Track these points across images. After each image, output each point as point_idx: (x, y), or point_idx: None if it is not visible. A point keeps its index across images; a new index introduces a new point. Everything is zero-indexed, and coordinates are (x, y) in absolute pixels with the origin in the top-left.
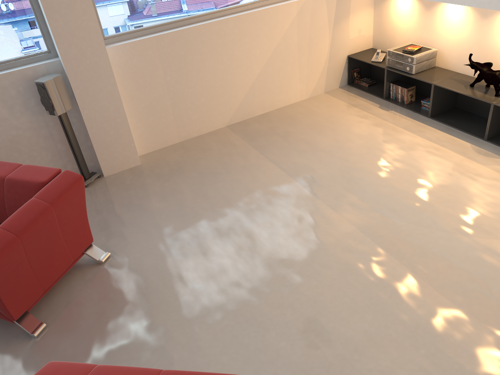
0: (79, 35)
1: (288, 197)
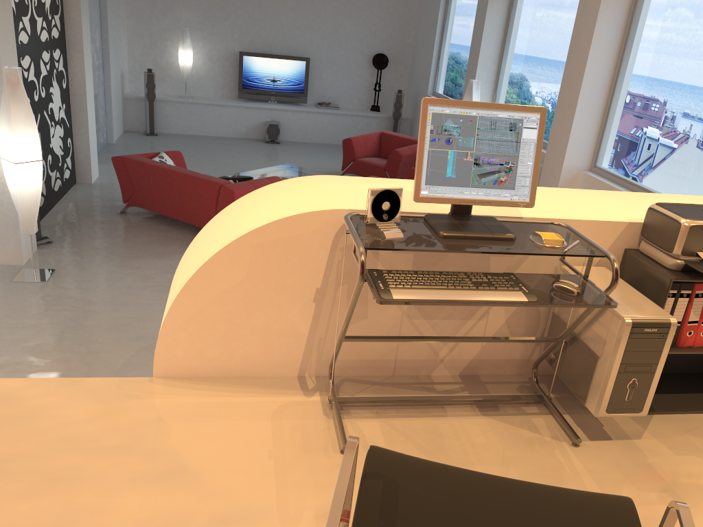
0: (557, 145)
1: None
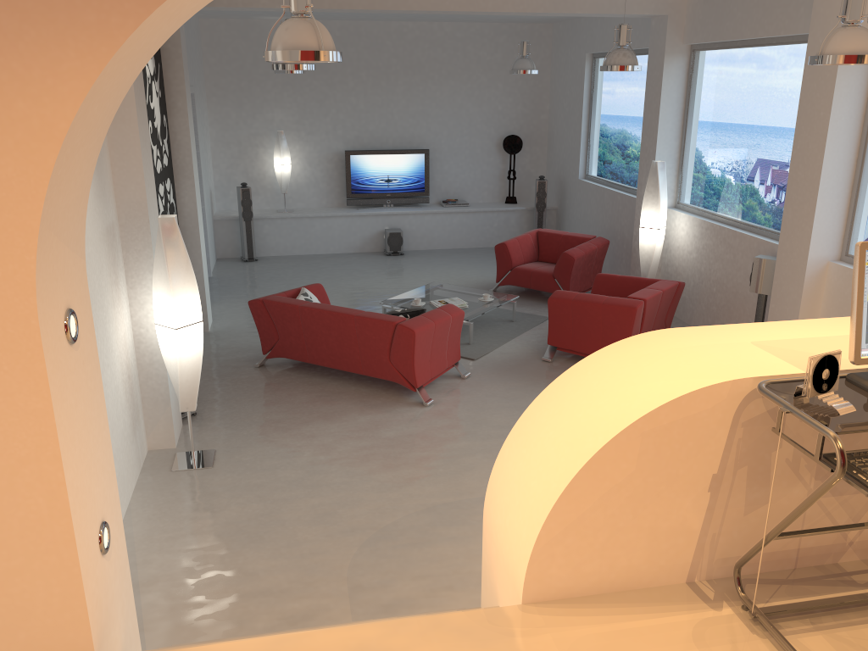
0: (795, 233)
1: None
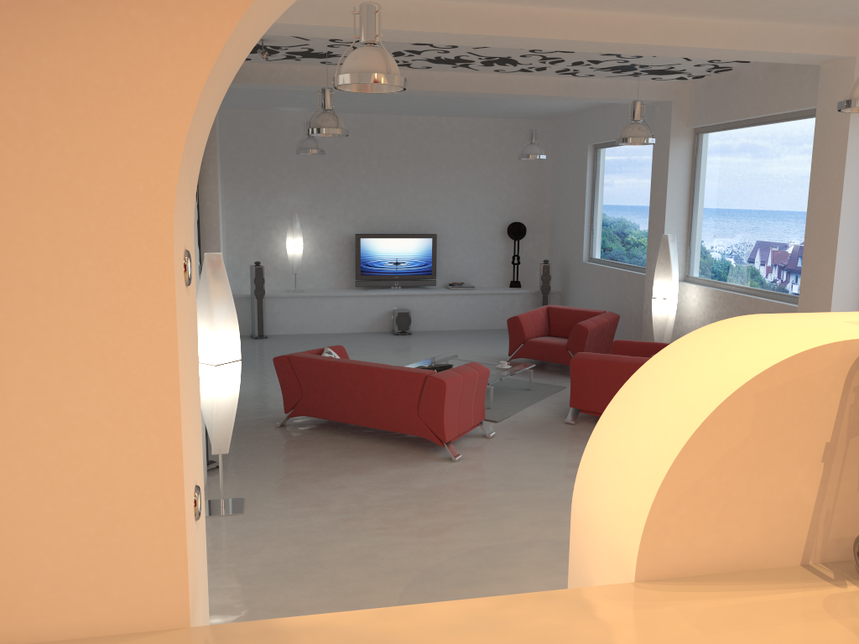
0: (815, 291)
1: None
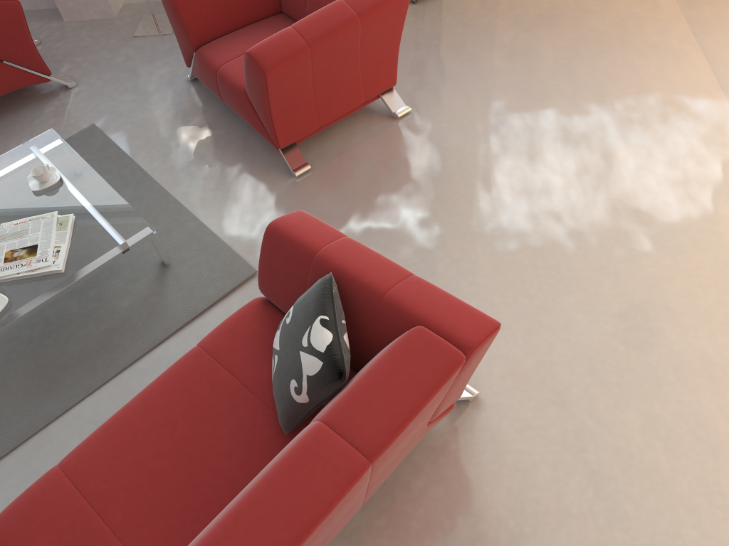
0: None
1: (699, 123)
